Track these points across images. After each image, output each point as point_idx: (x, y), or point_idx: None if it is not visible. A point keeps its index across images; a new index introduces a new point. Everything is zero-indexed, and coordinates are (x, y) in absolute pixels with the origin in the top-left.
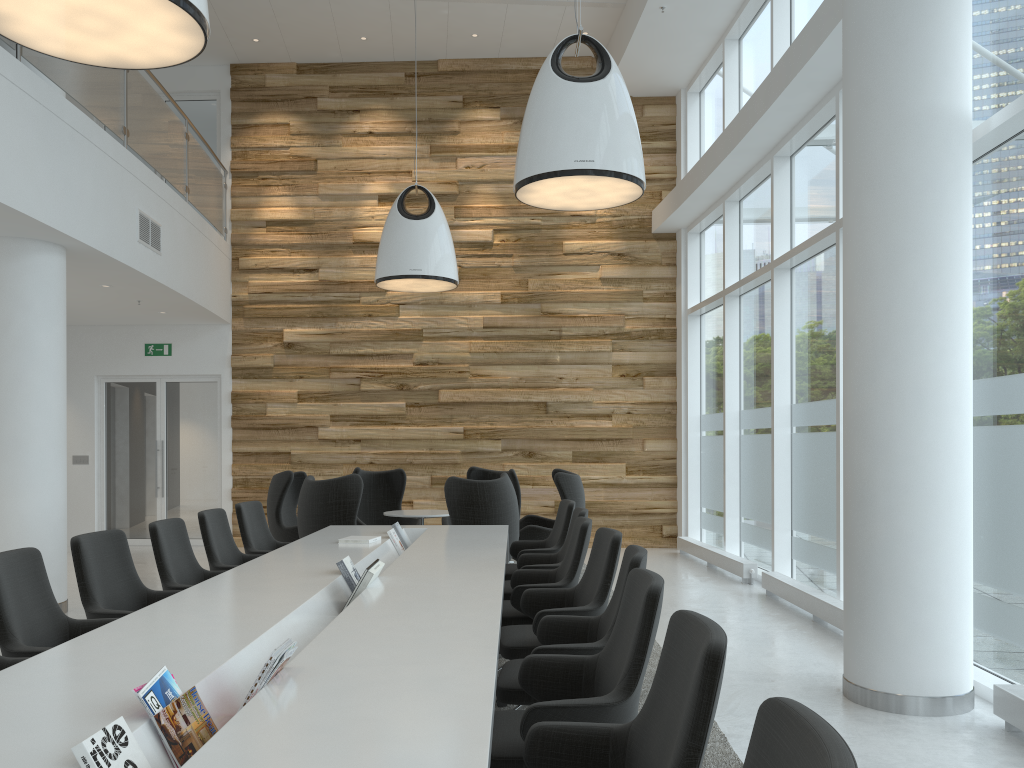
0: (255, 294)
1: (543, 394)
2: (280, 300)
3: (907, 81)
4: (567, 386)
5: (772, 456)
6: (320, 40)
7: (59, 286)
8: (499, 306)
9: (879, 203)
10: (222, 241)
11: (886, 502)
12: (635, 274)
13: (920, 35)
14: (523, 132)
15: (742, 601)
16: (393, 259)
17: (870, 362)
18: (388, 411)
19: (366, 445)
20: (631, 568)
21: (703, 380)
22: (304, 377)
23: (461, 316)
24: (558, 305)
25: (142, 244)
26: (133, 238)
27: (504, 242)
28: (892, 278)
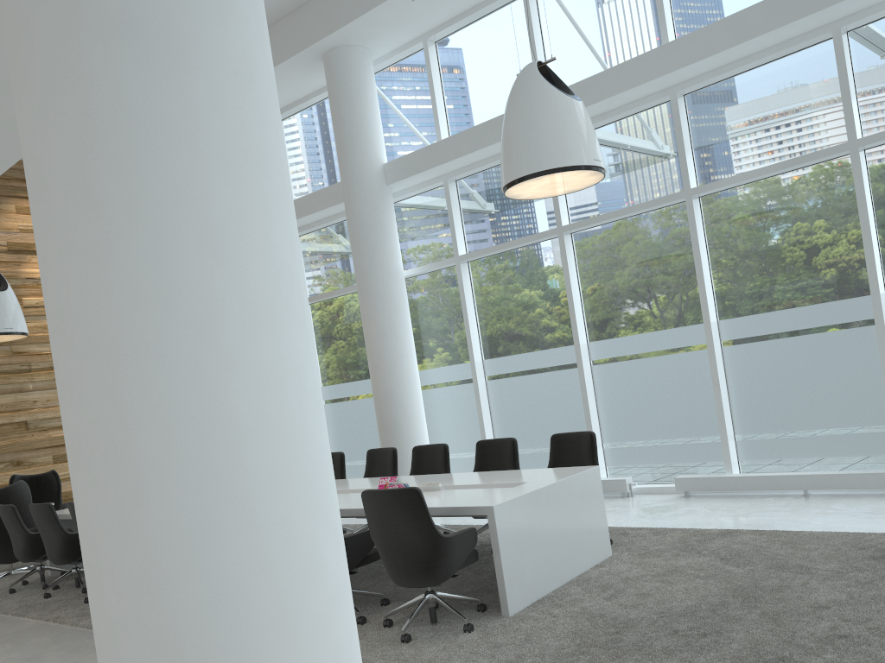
0: None
1: (24, 415)
2: None
3: (388, 258)
4: (41, 407)
5: None
6: None
7: None
8: None
9: (384, 305)
10: None
11: (405, 424)
12: None
13: (389, 241)
14: None
15: None
16: None
17: (390, 369)
18: None
19: None
20: (394, 452)
21: None
22: None
23: None
24: (25, 346)
25: None
26: None
27: None
28: (394, 335)
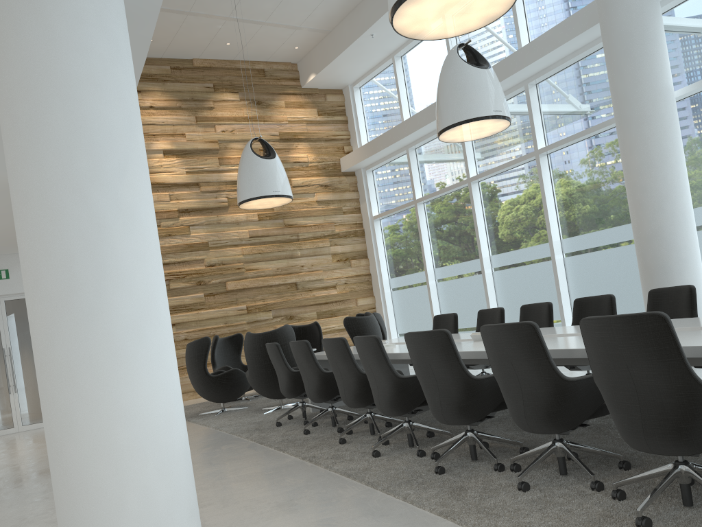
0: None
1: (294, 277)
2: None
3: (656, 73)
4: (307, 271)
5: (485, 286)
6: None
7: None
8: (257, 222)
9: (652, 130)
10: None
11: (678, 268)
12: (336, 197)
13: (658, 53)
14: (451, 95)
15: None
16: (259, 185)
17: (658, 204)
18: (192, 301)
19: (179, 327)
20: (692, 290)
21: (389, 257)
22: None
23: (233, 231)
24: (294, 219)
25: None
26: None
27: None
28: (664, 164)
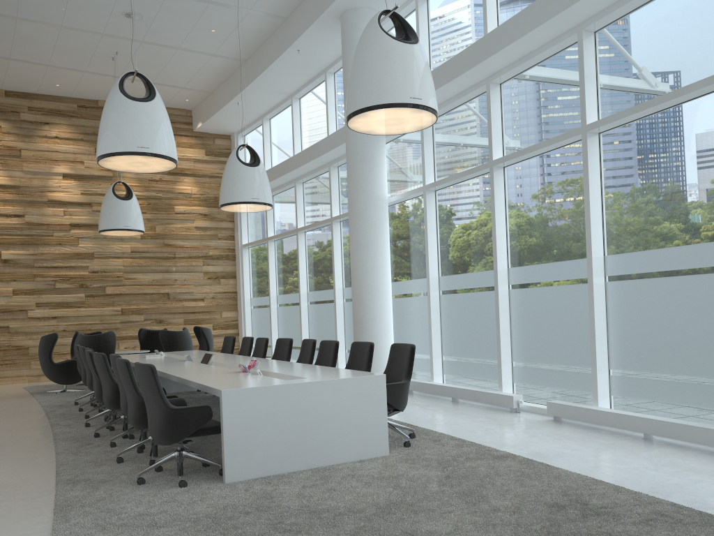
0: None
1: (167, 288)
2: None
3: (370, 185)
4: (179, 284)
5: (300, 315)
6: (29, 82)
7: None
8: (139, 240)
9: (363, 224)
10: None
11: (369, 324)
12: (214, 225)
13: (373, 171)
14: (226, 183)
15: None
16: (114, 220)
17: (362, 277)
18: (74, 300)
19: (60, 320)
20: (314, 343)
21: (252, 280)
22: (17, 280)
23: (117, 245)
24: (173, 240)
25: None
26: None
27: (141, 205)
28: (368, 250)
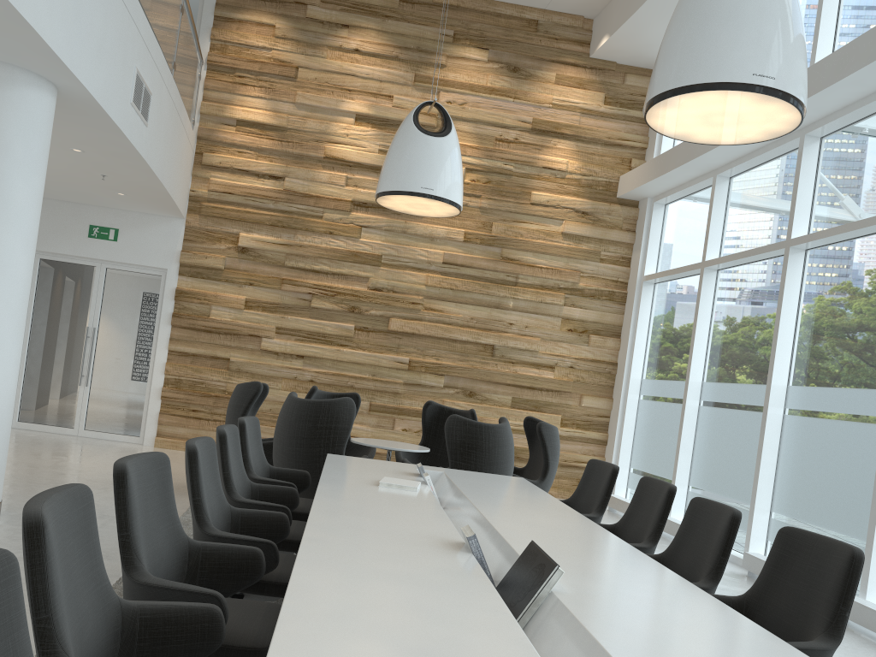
0: (215, 192)
1: (492, 337)
2: (240, 203)
3: None
4: (516, 332)
5: (761, 435)
6: None
7: (45, 132)
8: (461, 244)
9: None
10: (191, 131)
11: None
12: (596, 234)
13: None
14: (679, 34)
15: (733, 583)
16: (404, 173)
17: None
18: (336, 331)
19: (308, 362)
20: None
21: (650, 346)
22: (254, 285)
23: (422, 248)
24: (518, 252)
25: (134, 108)
26: (127, 98)
27: (474, 182)
28: None
